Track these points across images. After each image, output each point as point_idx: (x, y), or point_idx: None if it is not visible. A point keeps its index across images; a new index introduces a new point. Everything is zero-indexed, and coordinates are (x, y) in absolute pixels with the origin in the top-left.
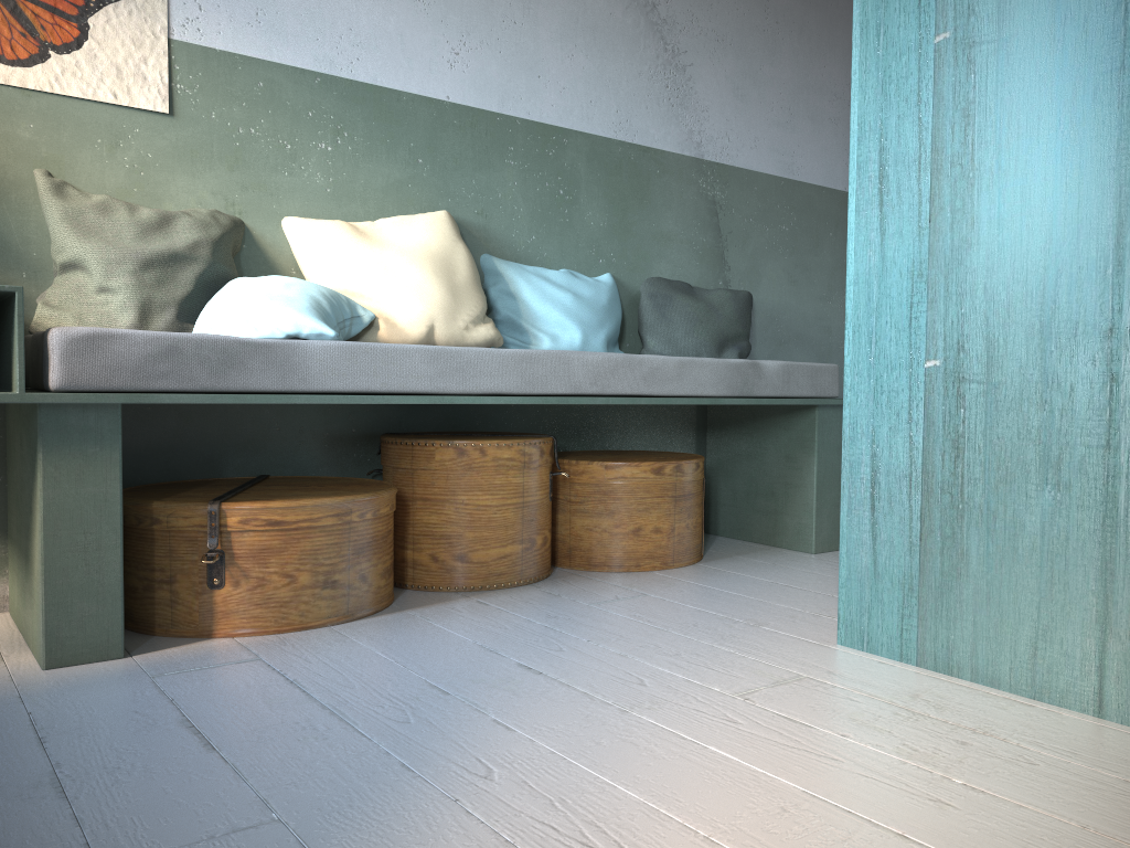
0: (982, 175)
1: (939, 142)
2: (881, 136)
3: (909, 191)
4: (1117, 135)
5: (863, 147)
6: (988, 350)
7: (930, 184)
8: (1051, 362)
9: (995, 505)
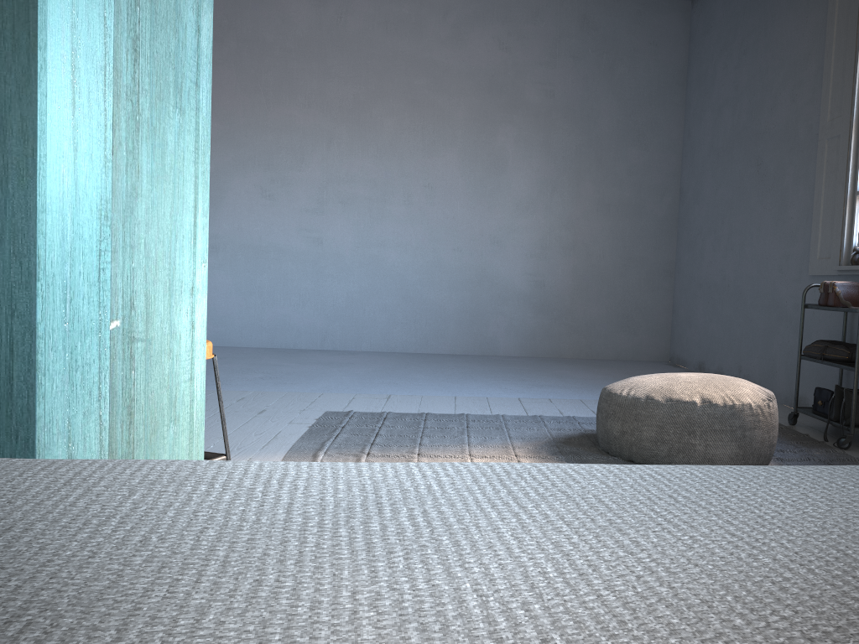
0: (143, 123)
1: (119, 63)
2: (72, 5)
3: (98, 105)
4: (195, 136)
5: (55, 4)
6: (147, 307)
7: (112, 109)
8: (173, 316)
9: (150, 457)
